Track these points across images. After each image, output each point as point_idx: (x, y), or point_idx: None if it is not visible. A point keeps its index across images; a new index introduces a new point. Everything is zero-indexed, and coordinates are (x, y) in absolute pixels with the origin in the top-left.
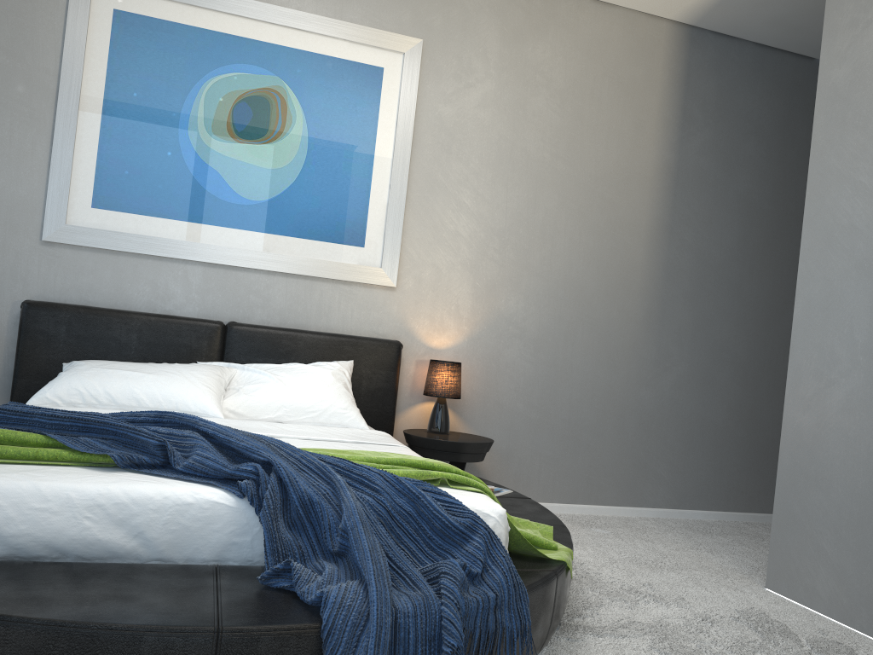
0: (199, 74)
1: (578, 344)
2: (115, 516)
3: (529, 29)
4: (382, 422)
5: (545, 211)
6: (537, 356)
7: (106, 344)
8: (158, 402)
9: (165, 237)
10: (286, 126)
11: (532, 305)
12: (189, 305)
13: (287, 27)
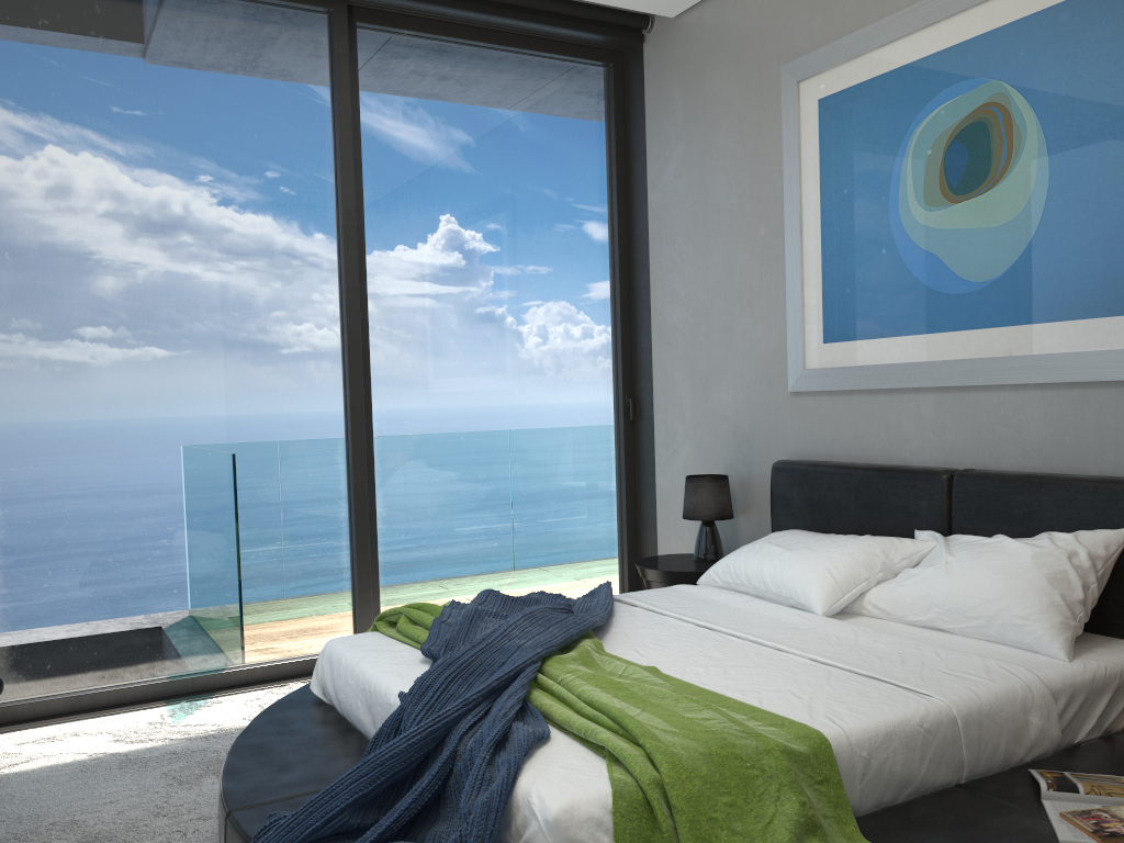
0: (900, 132)
1: None
2: (368, 702)
3: None
4: None
5: None
6: None
7: (827, 508)
8: (777, 588)
9: (889, 362)
10: (1012, 150)
11: None
12: (925, 449)
13: None
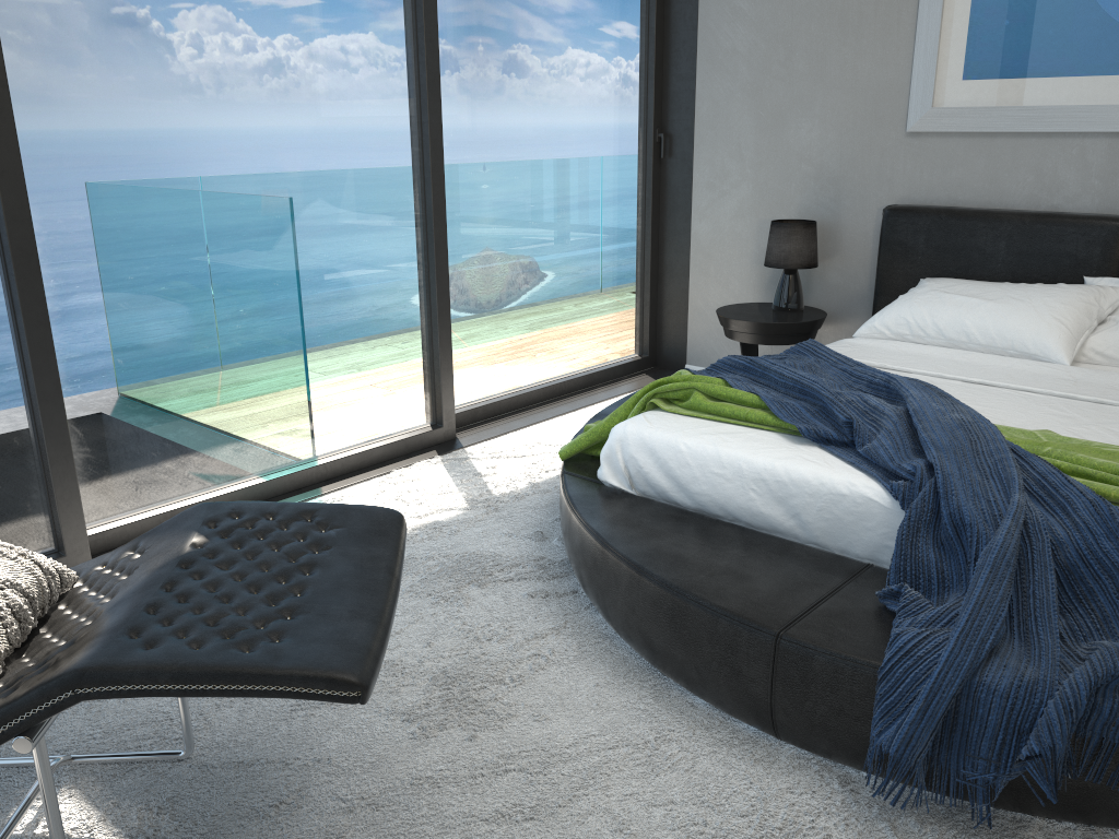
0: None
1: None
2: (775, 493)
3: None
4: None
5: None
6: None
7: (967, 255)
8: (990, 339)
9: (1054, 104)
10: None
11: None
12: (1085, 196)
13: None
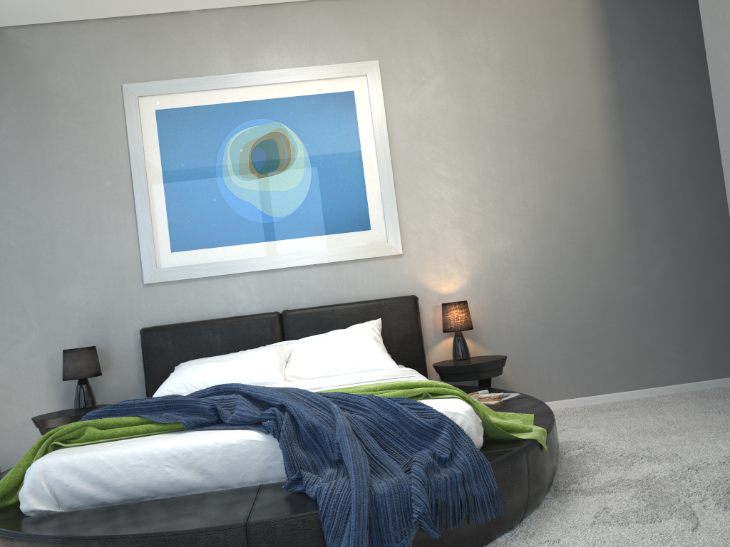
0: (221, 137)
1: (566, 262)
2: (185, 461)
3: (461, 24)
4: (415, 361)
5: (510, 162)
6: (532, 280)
7: (200, 346)
8: (237, 380)
9: (225, 260)
10: (292, 156)
11: (518, 241)
12: (253, 305)
13: (276, 84)
